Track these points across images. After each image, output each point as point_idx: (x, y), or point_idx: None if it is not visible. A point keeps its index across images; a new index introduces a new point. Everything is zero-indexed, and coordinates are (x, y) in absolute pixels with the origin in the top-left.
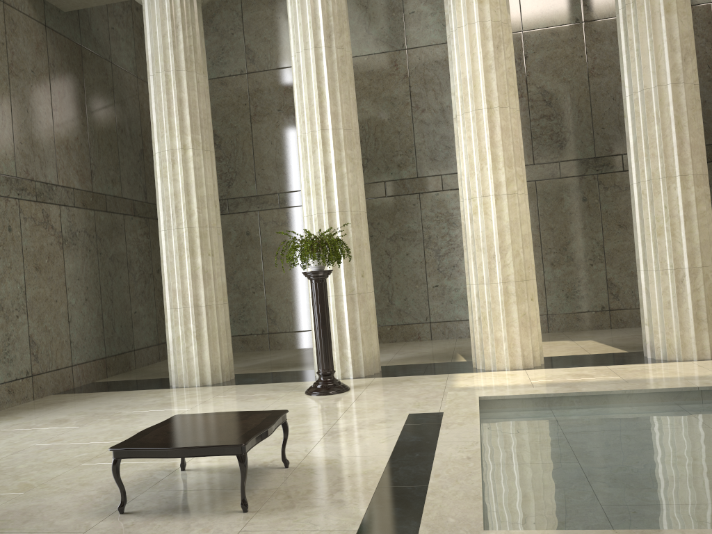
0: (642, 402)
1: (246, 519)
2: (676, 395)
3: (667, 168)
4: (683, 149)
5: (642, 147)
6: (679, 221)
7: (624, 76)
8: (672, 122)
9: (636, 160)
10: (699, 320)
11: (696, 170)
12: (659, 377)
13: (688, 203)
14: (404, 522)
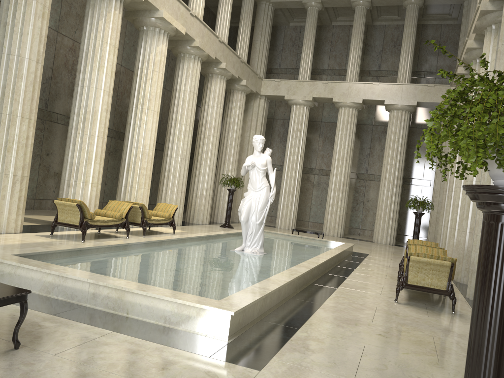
0: (85, 254)
1: (33, 350)
2: (97, 250)
3: (22, 111)
4: (32, 103)
5: (8, 92)
6: (22, 146)
7: (2, 38)
8: (31, 85)
9: (0, 98)
10: (18, 209)
11: (34, 118)
12: (21, 243)
13: (28, 136)
14: (121, 322)
